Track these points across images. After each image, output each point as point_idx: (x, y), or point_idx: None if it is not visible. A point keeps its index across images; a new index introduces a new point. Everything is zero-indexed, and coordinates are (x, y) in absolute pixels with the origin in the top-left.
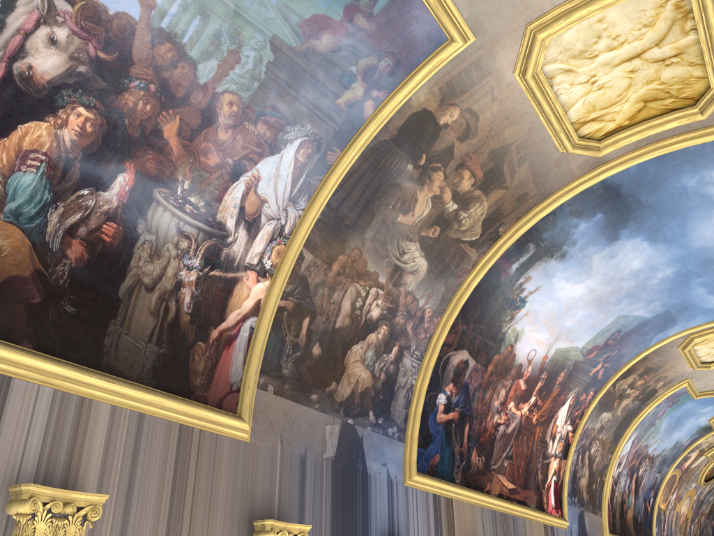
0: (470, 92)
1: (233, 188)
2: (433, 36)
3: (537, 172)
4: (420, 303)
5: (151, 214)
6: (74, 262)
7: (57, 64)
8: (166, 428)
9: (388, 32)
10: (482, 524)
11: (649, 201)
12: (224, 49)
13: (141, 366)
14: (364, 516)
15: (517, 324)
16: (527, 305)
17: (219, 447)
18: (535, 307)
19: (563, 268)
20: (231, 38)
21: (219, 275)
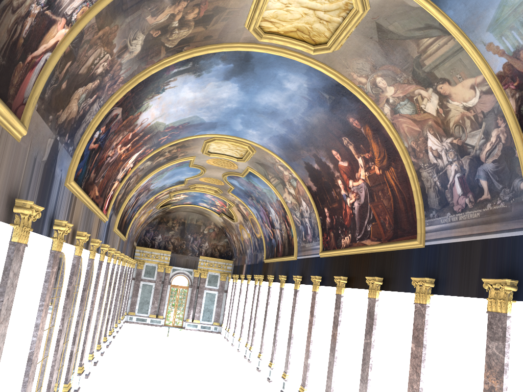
0: None
1: None
2: None
3: (226, 29)
4: (121, 72)
5: None
6: None
7: None
8: None
9: None
10: (82, 215)
11: (257, 71)
12: None
13: None
14: (47, 202)
15: (151, 102)
16: (163, 93)
17: (7, 142)
18: (166, 96)
19: (193, 81)
20: None
21: (49, 15)
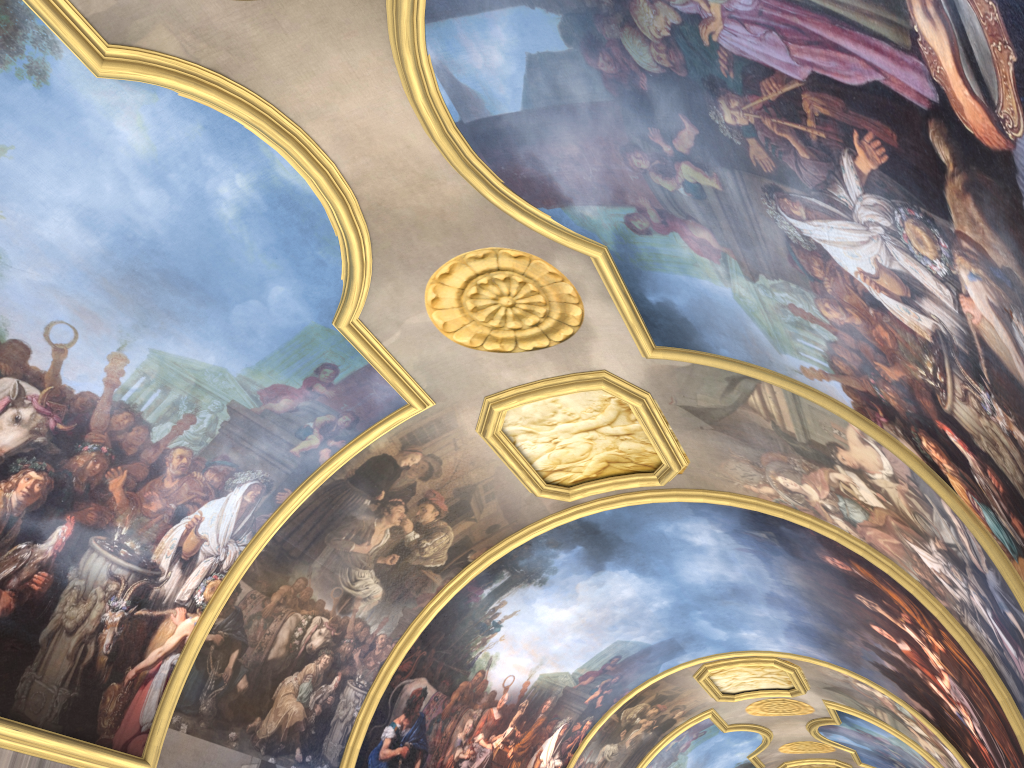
0: (432, 441)
1: (173, 530)
2: (393, 400)
3: (508, 507)
4: (371, 629)
5: (84, 560)
6: (1, 612)
7: (17, 437)
8: None
9: (347, 397)
10: None
11: (630, 539)
12: (181, 413)
13: (50, 711)
14: None
15: (491, 649)
16: (503, 629)
17: None
18: (513, 631)
19: (544, 593)
20: (189, 404)
21: (146, 613)
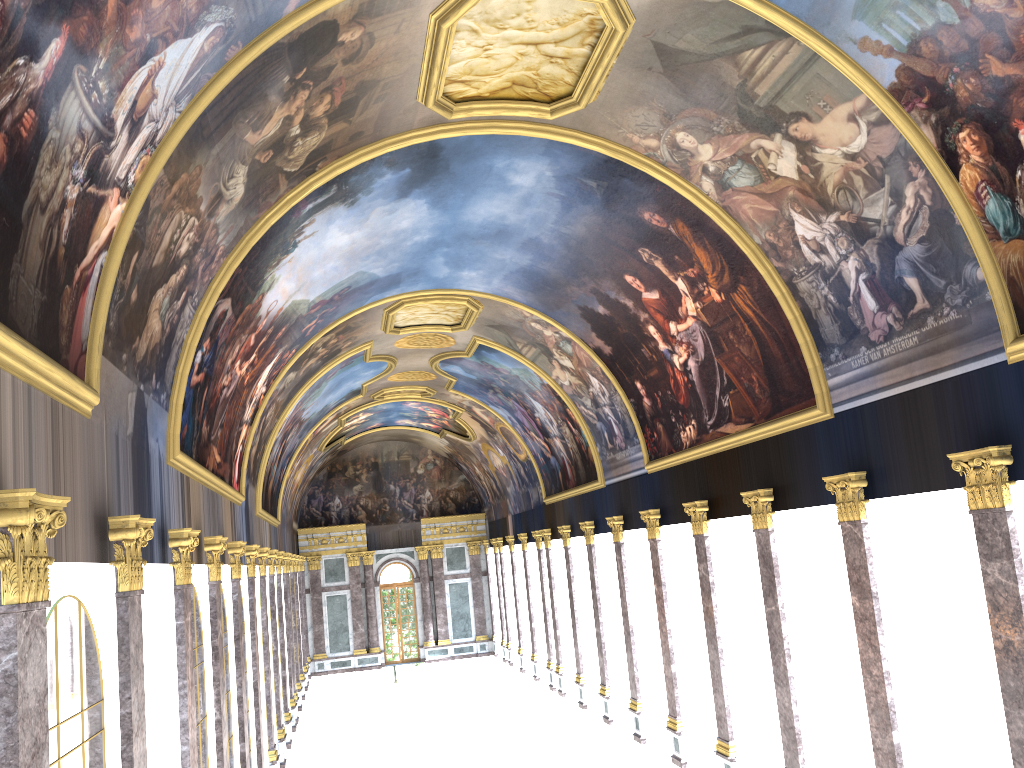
0: (383, 17)
1: (137, 75)
2: None
3: (385, 114)
4: (218, 239)
5: (64, 101)
6: None
7: None
8: (44, 404)
9: None
10: (203, 505)
11: (456, 169)
12: None
13: (31, 321)
14: (149, 504)
15: (278, 271)
16: (296, 250)
17: (74, 426)
18: (301, 253)
19: (345, 215)
20: None
21: (94, 192)
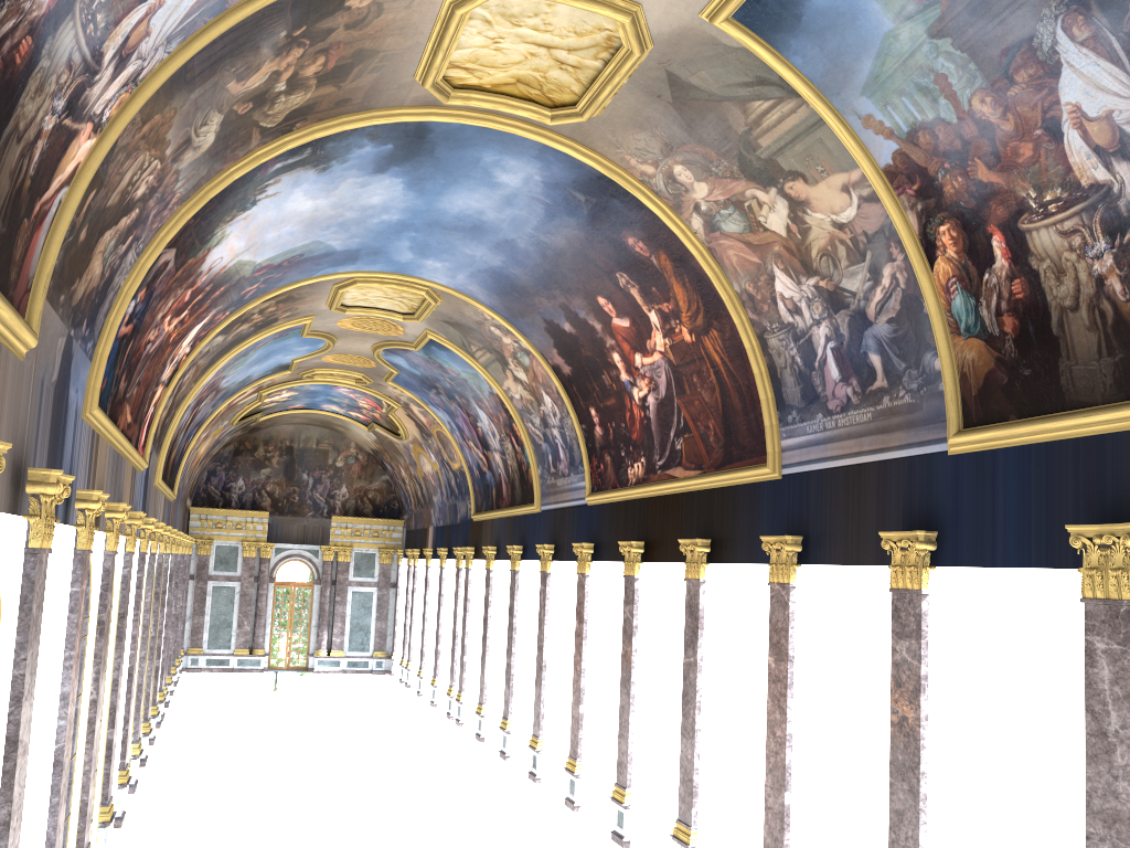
0: None
1: (136, 11)
2: None
3: (378, 86)
4: (177, 185)
5: (61, 31)
6: None
7: None
8: None
9: None
10: (108, 467)
11: (441, 154)
12: None
13: None
14: (61, 459)
15: (230, 227)
16: (254, 209)
17: (7, 367)
18: (258, 213)
19: (313, 181)
20: None
21: (68, 125)
